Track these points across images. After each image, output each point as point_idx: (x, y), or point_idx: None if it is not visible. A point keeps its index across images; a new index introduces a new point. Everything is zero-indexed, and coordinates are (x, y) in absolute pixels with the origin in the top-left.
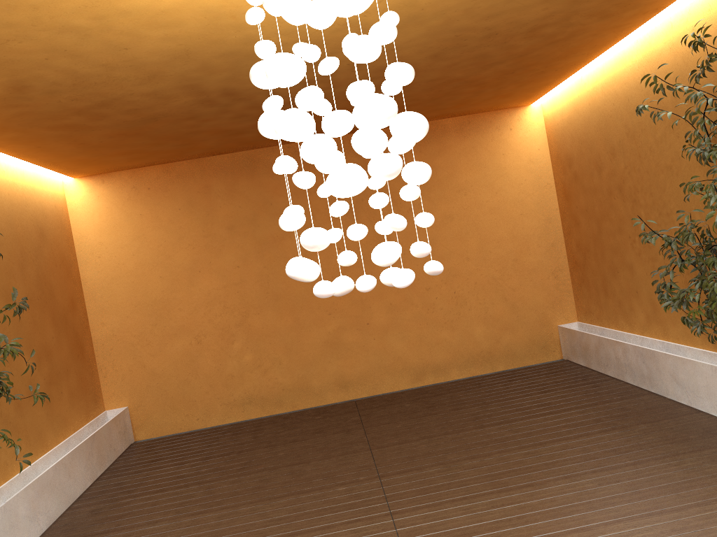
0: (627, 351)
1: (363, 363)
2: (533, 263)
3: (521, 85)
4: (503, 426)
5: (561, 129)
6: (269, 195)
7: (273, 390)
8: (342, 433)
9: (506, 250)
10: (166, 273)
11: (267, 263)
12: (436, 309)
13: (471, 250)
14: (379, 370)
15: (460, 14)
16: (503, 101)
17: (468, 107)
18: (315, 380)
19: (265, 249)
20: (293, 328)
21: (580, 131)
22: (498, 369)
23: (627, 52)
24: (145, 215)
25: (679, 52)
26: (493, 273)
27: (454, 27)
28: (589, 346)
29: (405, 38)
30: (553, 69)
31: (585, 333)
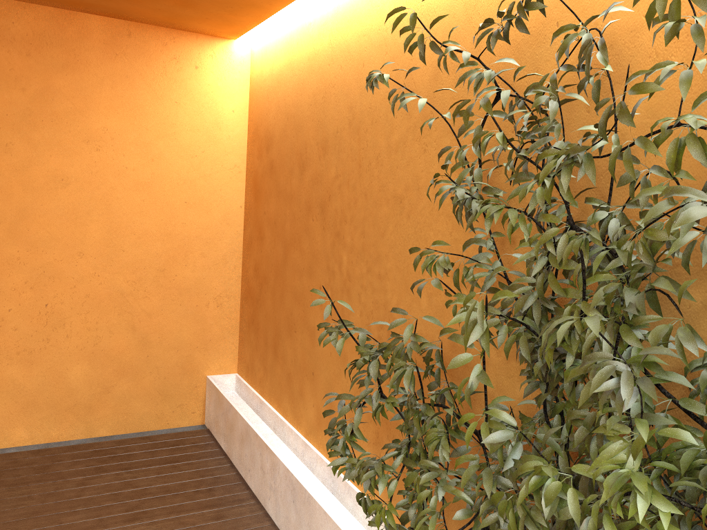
0: (276, 469)
1: None
2: (189, 279)
3: None
4: None
5: (268, 89)
6: None
7: None
8: None
9: (150, 253)
10: None
11: None
12: (6, 328)
13: (91, 242)
14: None
15: None
16: (184, 14)
17: (122, 3)
18: None
19: None
20: None
21: (289, 99)
22: (98, 434)
23: None
24: None
25: None
26: (122, 285)
27: None
28: (235, 429)
29: None
30: None
31: (234, 407)
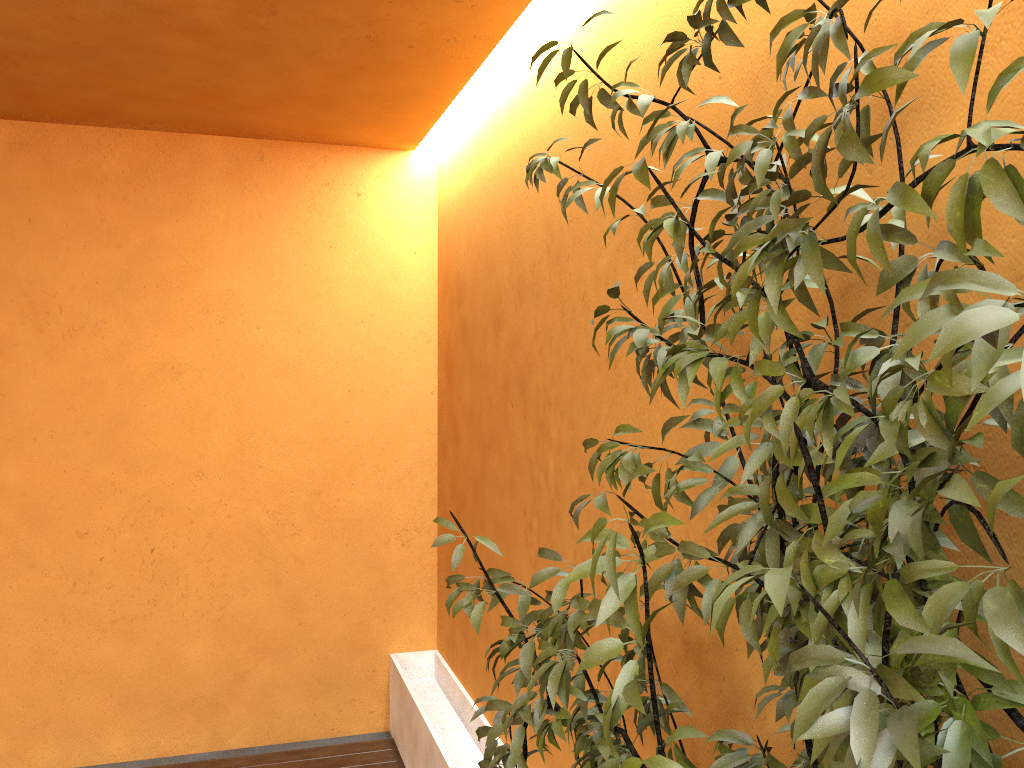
0: None
1: None
2: (358, 505)
3: (340, 76)
4: None
5: (457, 215)
6: None
7: None
8: None
9: (300, 468)
10: None
11: None
12: (97, 586)
13: (213, 456)
14: None
15: None
16: (329, 120)
17: (240, 113)
18: None
19: None
20: None
21: (480, 224)
22: (230, 745)
23: (573, 23)
24: None
25: (676, 16)
26: (260, 517)
27: None
28: (419, 742)
29: None
30: (400, 40)
31: (417, 707)
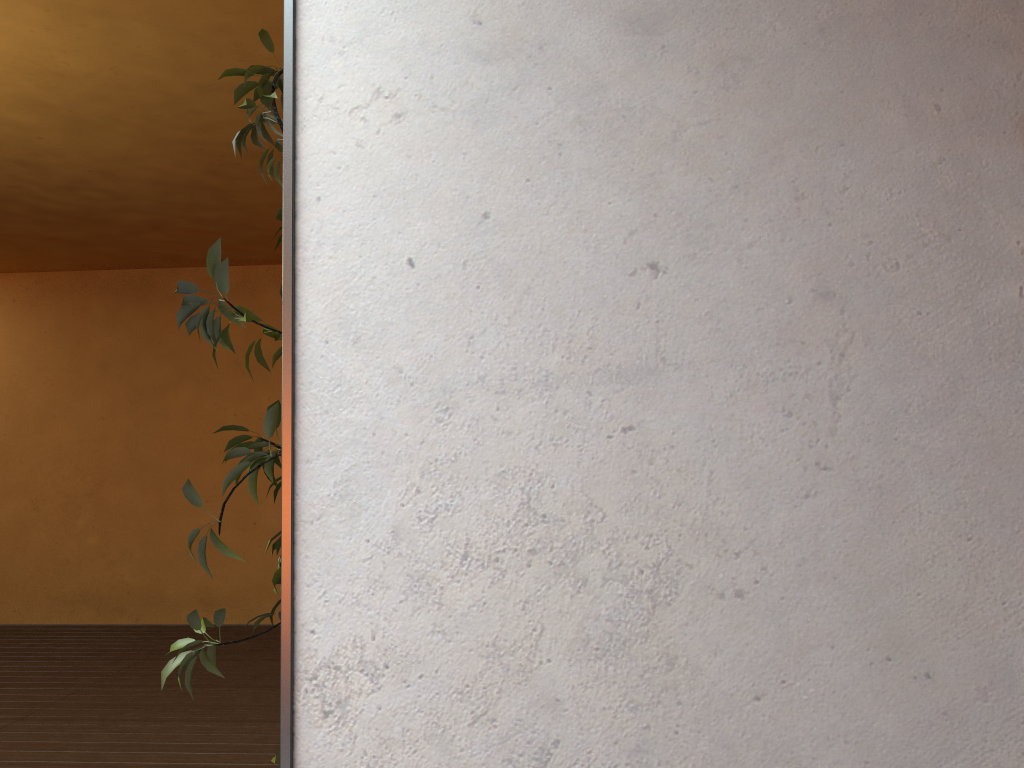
0: None
1: (239, 576)
2: None
3: None
4: (260, 691)
5: None
6: (160, 330)
7: (116, 591)
8: (110, 660)
9: None
10: (13, 411)
11: (140, 419)
12: None
13: None
14: (259, 591)
15: (146, 122)
16: None
17: None
18: (172, 588)
19: (141, 401)
20: (157, 512)
21: None
22: None
23: None
24: (4, 334)
25: None
26: None
27: (171, 138)
28: None
29: (116, 145)
30: None
31: None
